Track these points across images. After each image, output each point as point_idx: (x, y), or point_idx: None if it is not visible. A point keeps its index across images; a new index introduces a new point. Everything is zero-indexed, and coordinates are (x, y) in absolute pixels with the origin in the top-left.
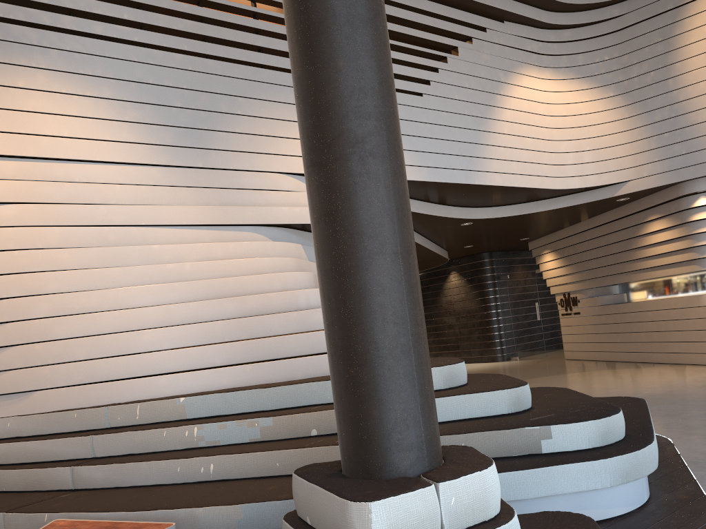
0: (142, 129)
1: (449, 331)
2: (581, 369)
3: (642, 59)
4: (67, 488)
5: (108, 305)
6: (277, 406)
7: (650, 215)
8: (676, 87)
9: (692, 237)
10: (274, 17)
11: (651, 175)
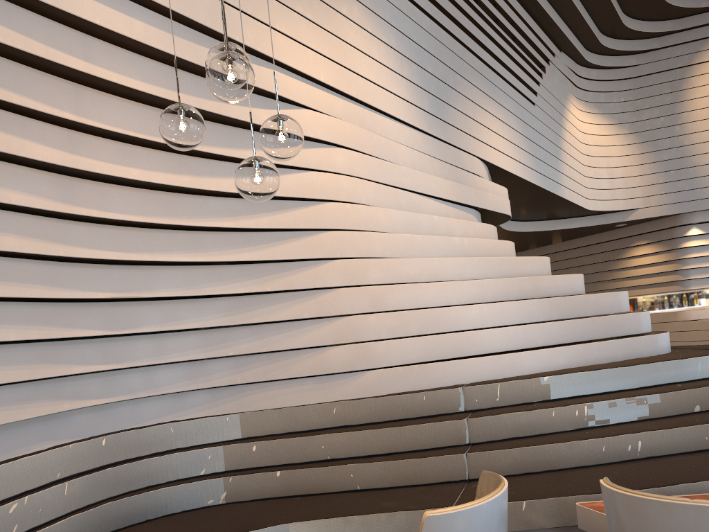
0: (412, 89)
1: None
2: None
3: (653, 105)
4: (459, 479)
5: (425, 276)
6: (636, 384)
7: (637, 241)
8: (682, 133)
9: (679, 262)
10: (465, 1)
11: (657, 205)
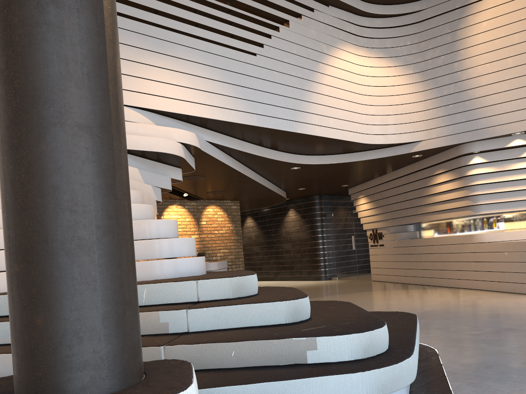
0: None
1: (286, 255)
2: (381, 288)
3: (436, 46)
4: None
5: None
6: None
7: (437, 170)
8: (460, 69)
9: (468, 188)
10: None
11: (439, 137)
